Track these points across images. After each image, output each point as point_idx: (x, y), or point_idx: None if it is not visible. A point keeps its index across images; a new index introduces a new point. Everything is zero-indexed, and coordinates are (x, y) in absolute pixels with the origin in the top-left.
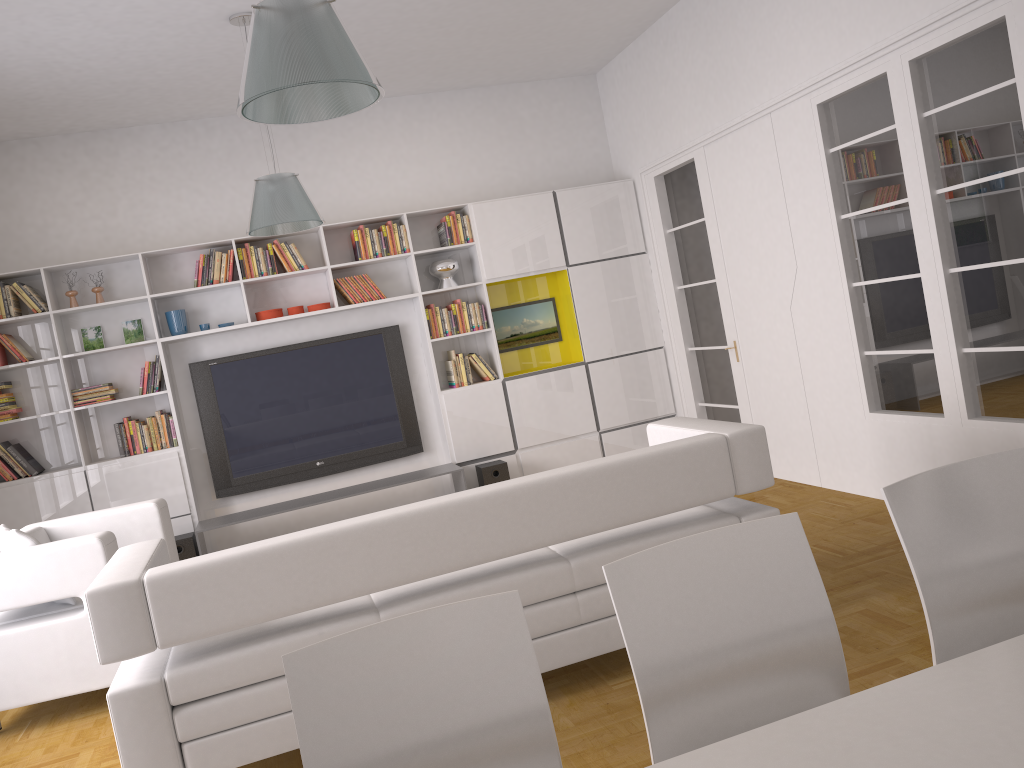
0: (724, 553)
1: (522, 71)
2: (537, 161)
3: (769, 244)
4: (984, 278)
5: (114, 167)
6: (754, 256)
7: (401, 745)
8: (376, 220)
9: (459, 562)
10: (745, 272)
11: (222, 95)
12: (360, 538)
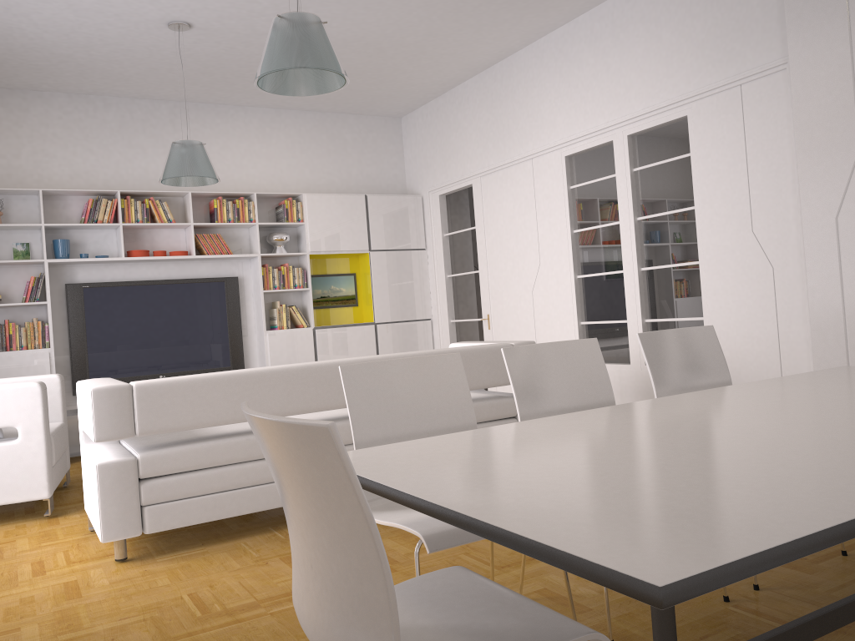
0: (559, 354)
1: (352, 105)
2: (353, 172)
3: (521, 247)
4: (662, 274)
5: (24, 120)
6: (510, 255)
7: (398, 424)
8: (232, 195)
9: (343, 402)
10: (502, 266)
11: (129, 80)
12: (281, 377)
